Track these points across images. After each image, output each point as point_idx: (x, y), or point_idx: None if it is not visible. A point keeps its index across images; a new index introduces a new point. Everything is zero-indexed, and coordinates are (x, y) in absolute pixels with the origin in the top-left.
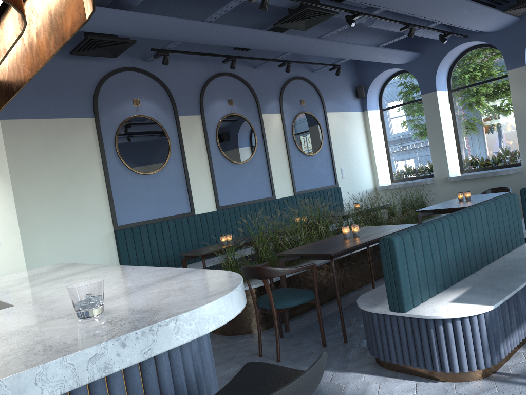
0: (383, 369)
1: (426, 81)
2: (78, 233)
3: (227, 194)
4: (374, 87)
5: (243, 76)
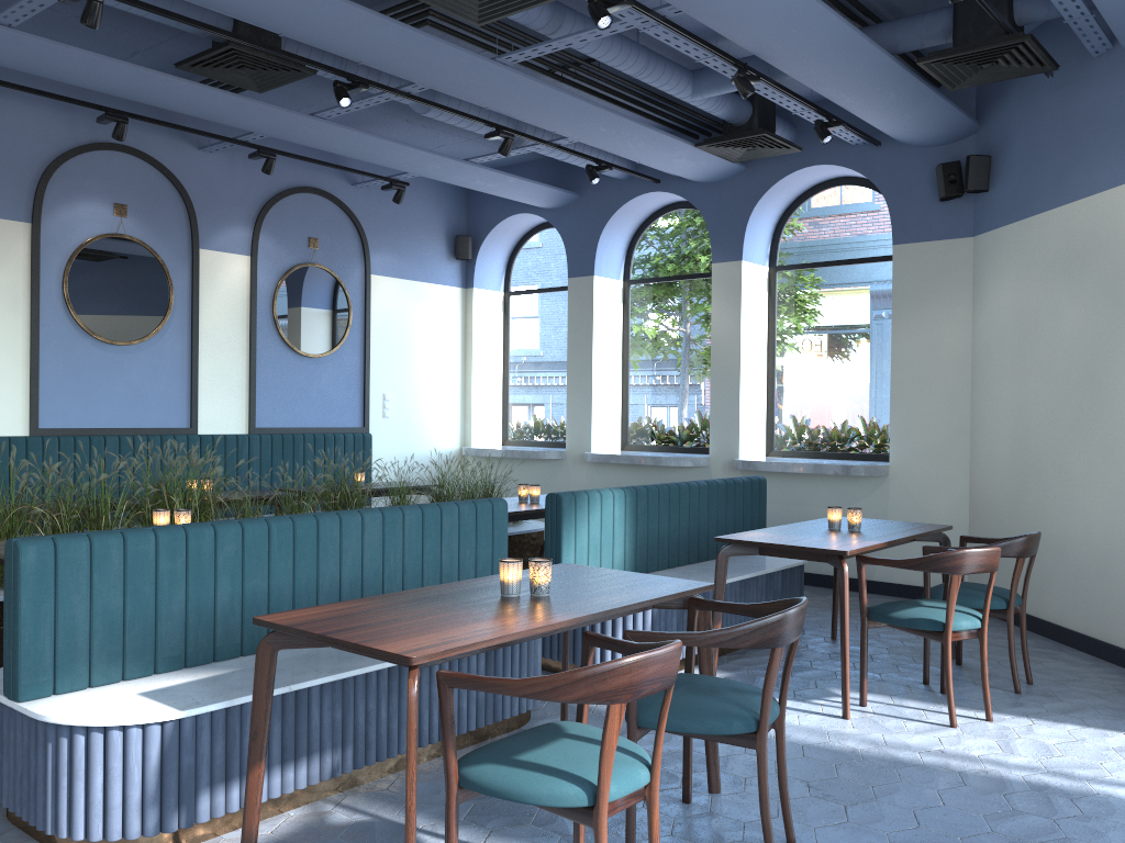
0: (1, 818)
1: (579, 251)
2: None
3: (68, 405)
4: (496, 244)
5: (167, 161)
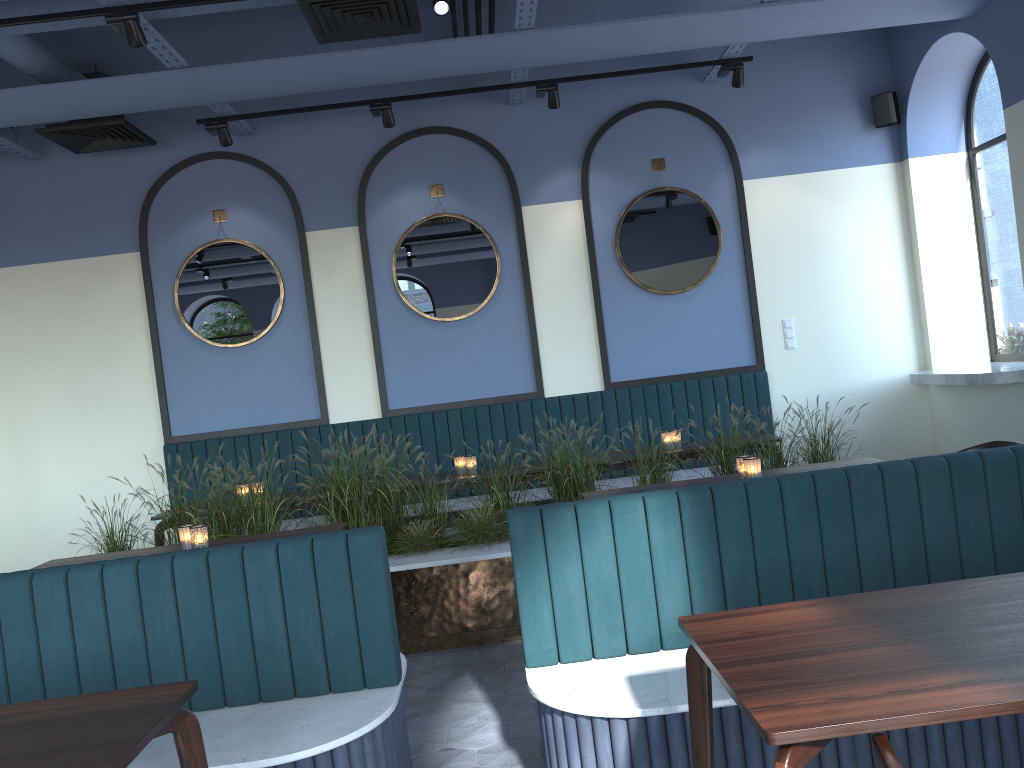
0: None
1: (1011, 64)
2: (105, 444)
3: (413, 385)
4: (935, 90)
5: (476, 127)
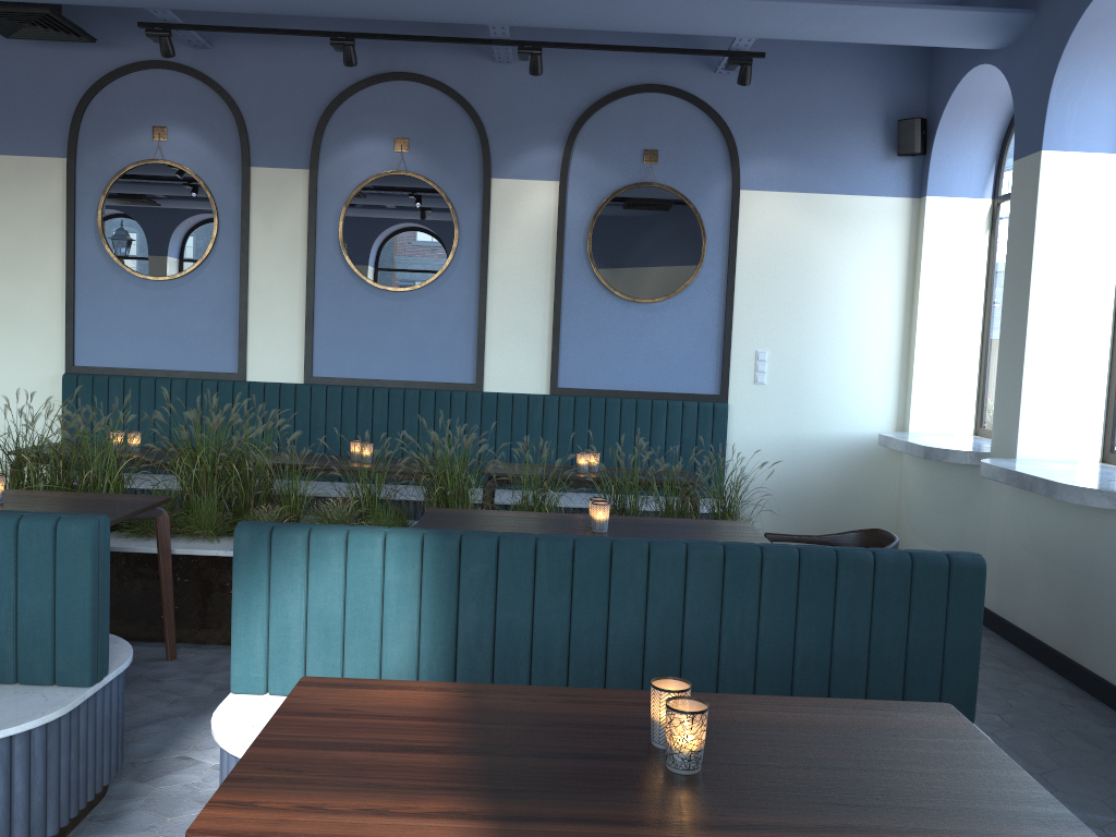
0: None
1: (1029, 111)
2: (2, 362)
3: (342, 354)
4: (968, 124)
5: (456, 82)
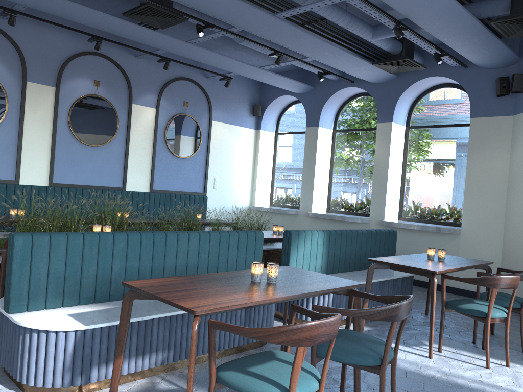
0: (0, 369)
1: (312, 114)
2: None
3: (67, 173)
4: (273, 109)
5: (120, 61)
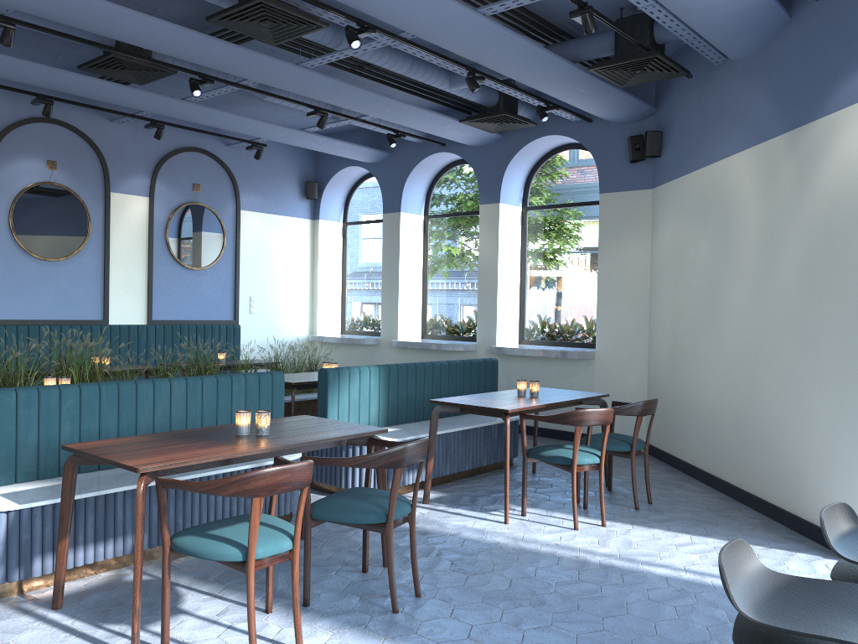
0: None
1: (391, 194)
2: None
3: (12, 303)
4: (336, 188)
5: (87, 129)
